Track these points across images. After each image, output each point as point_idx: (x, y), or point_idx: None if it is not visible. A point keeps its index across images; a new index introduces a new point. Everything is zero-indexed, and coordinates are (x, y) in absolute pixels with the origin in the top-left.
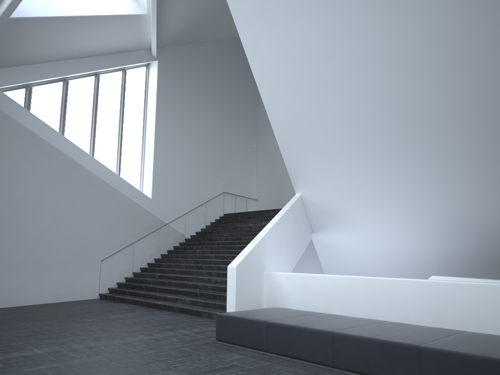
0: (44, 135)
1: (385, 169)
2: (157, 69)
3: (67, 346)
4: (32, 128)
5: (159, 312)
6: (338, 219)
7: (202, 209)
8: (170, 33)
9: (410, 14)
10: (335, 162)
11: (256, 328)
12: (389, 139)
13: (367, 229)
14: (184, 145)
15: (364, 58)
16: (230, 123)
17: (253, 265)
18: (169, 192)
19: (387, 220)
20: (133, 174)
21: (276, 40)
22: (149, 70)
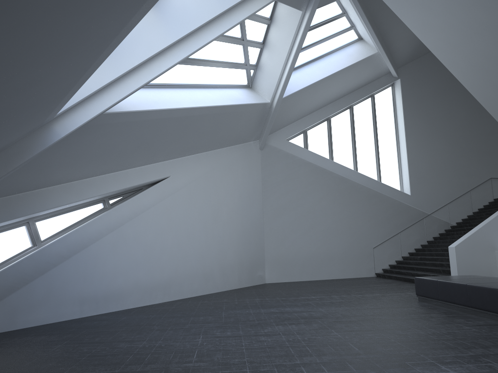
0: (318, 163)
1: None
2: (400, 85)
3: (329, 296)
4: (310, 160)
5: (409, 284)
6: None
7: (466, 197)
8: (406, 54)
9: None
10: None
11: (433, 285)
12: None
13: None
14: (437, 143)
15: None
16: None
17: (478, 245)
18: (427, 187)
19: None
20: (392, 177)
21: (466, 57)
22: (394, 88)
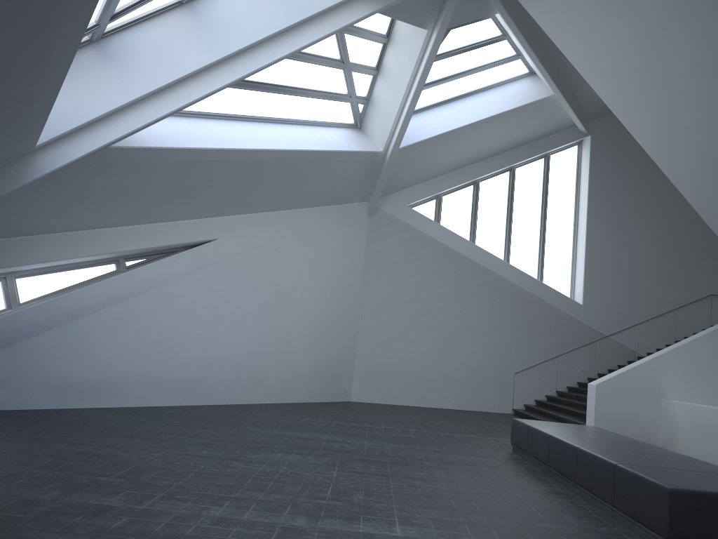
0: (450, 243)
1: None
2: (590, 145)
3: (405, 429)
4: (439, 237)
5: None
6: None
7: (669, 318)
8: (601, 100)
9: None
10: None
11: (524, 432)
12: None
13: None
14: (634, 235)
15: None
16: None
17: (634, 388)
18: (610, 296)
19: None
20: (561, 276)
21: (647, 117)
22: (581, 148)
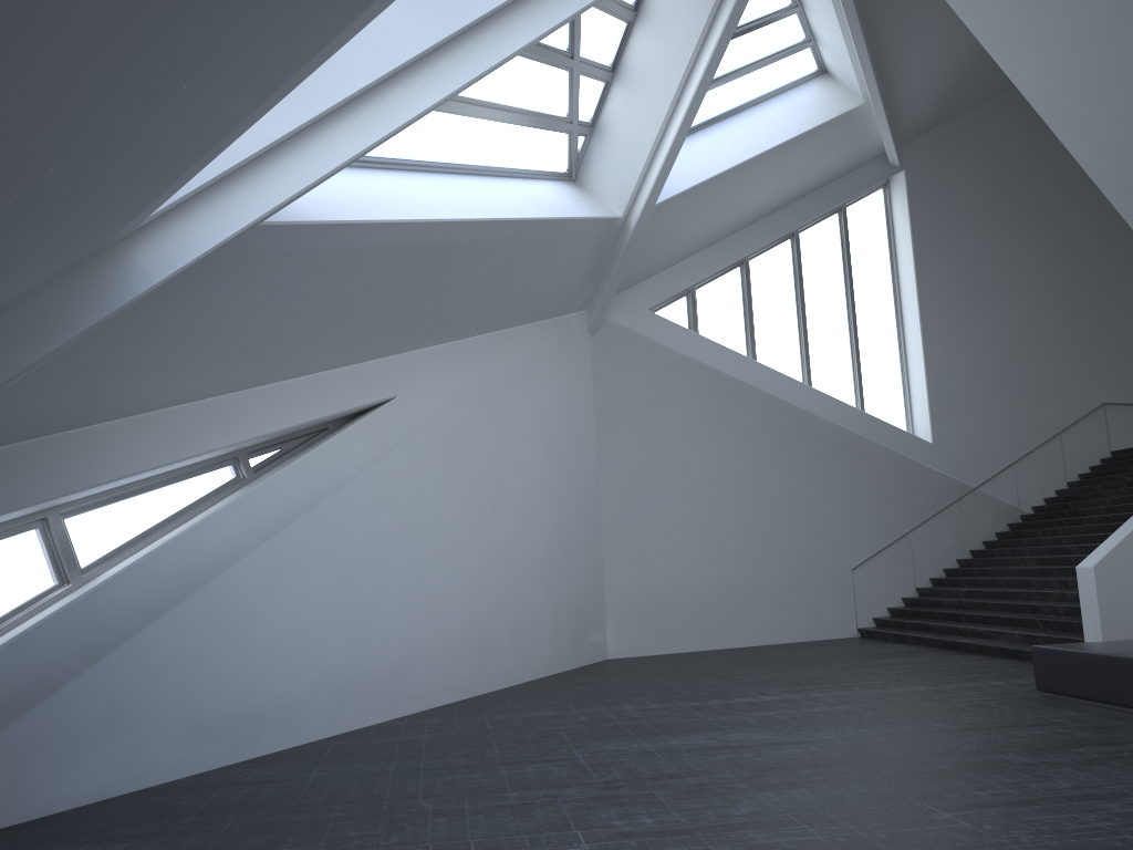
0: (725, 367)
1: None
2: (906, 186)
3: (804, 695)
4: (706, 359)
5: (963, 656)
6: None
7: (1053, 448)
8: (920, 112)
9: None
10: None
11: (1095, 667)
12: None
13: None
14: (988, 323)
15: None
16: (1097, 247)
17: None
18: (969, 424)
19: None
20: (889, 401)
21: (1116, 110)
22: (889, 192)
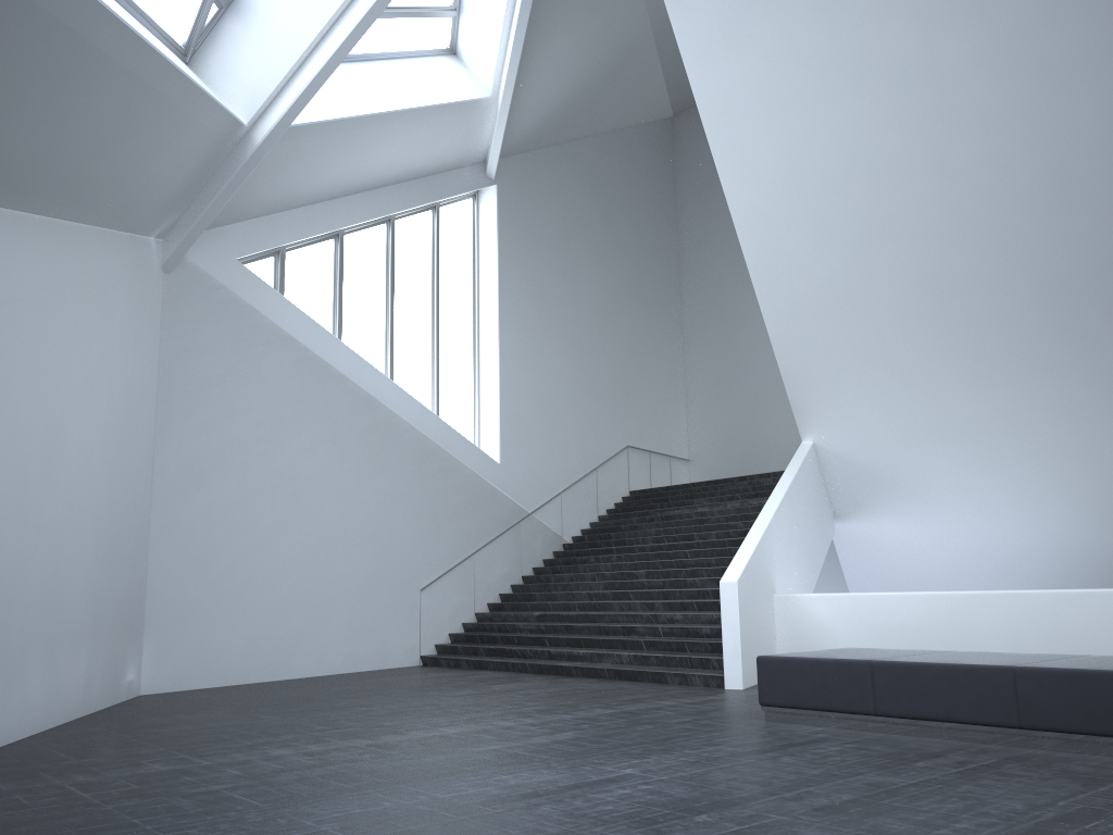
0: (315, 345)
1: (1007, 381)
2: (497, 201)
3: (488, 724)
4: (296, 332)
5: (574, 680)
6: (896, 489)
7: (591, 482)
8: (521, 130)
9: (1077, 85)
10: (898, 372)
11: (849, 675)
12: (1021, 321)
13: (960, 507)
14: (551, 353)
15: (974, 169)
16: (632, 303)
17: (758, 581)
18: (530, 449)
19: (1008, 486)
20: (461, 416)
21: (787, 140)
22: (478, 204)
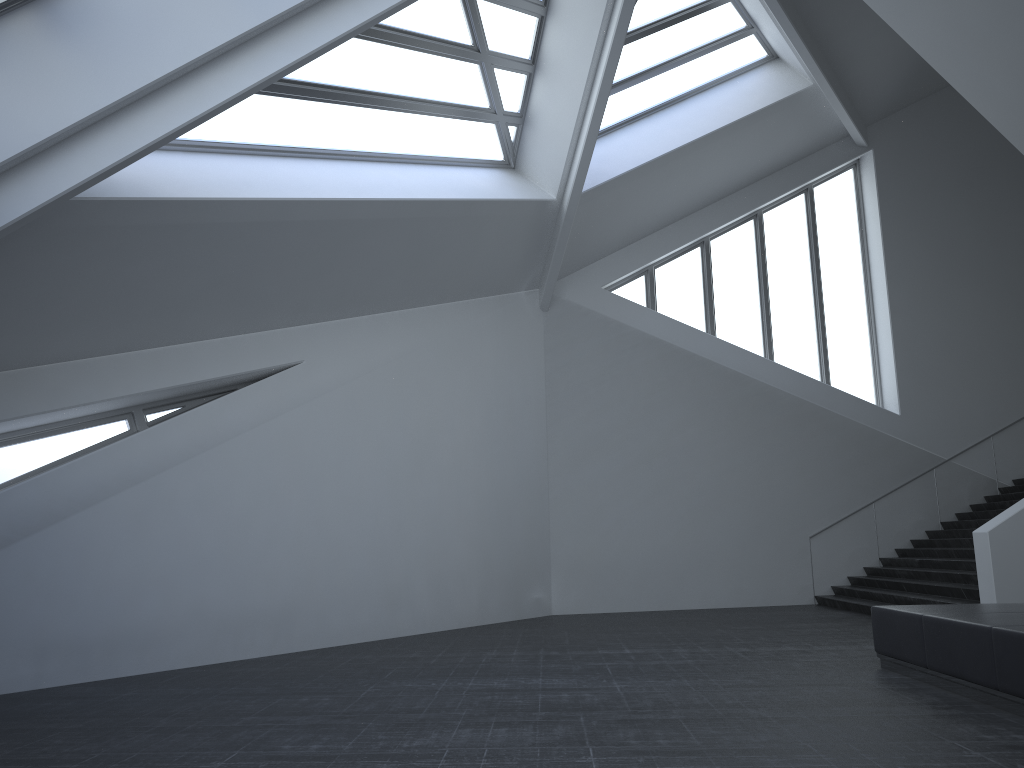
0: (678, 340)
1: None
2: (874, 165)
3: (667, 650)
4: (659, 333)
5: None
6: None
7: None
8: (884, 91)
9: None
10: None
11: (912, 628)
12: None
13: None
14: (964, 296)
15: None
16: None
17: None
18: (941, 396)
19: None
20: (858, 374)
21: (1008, 64)
22: (859, 171)
